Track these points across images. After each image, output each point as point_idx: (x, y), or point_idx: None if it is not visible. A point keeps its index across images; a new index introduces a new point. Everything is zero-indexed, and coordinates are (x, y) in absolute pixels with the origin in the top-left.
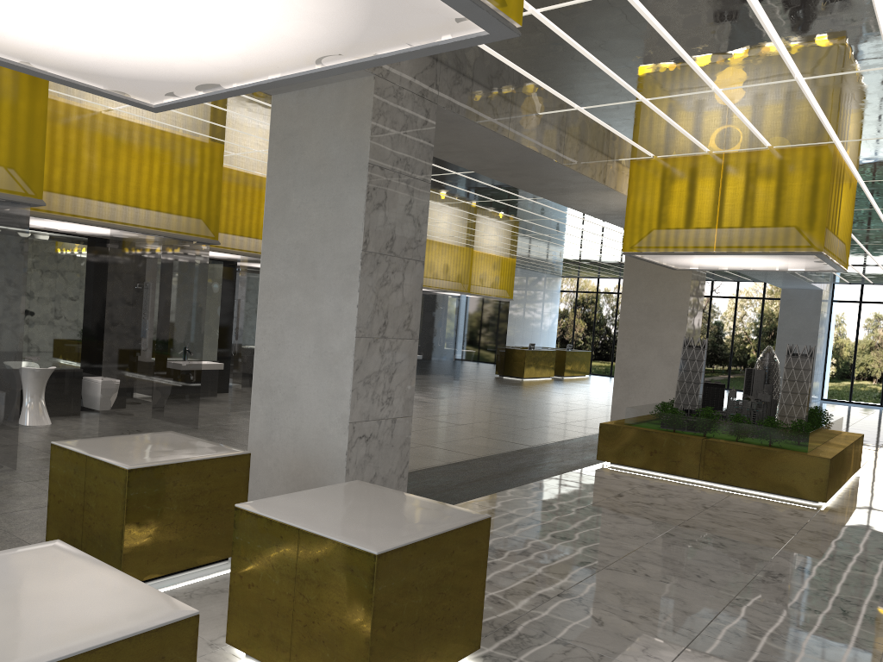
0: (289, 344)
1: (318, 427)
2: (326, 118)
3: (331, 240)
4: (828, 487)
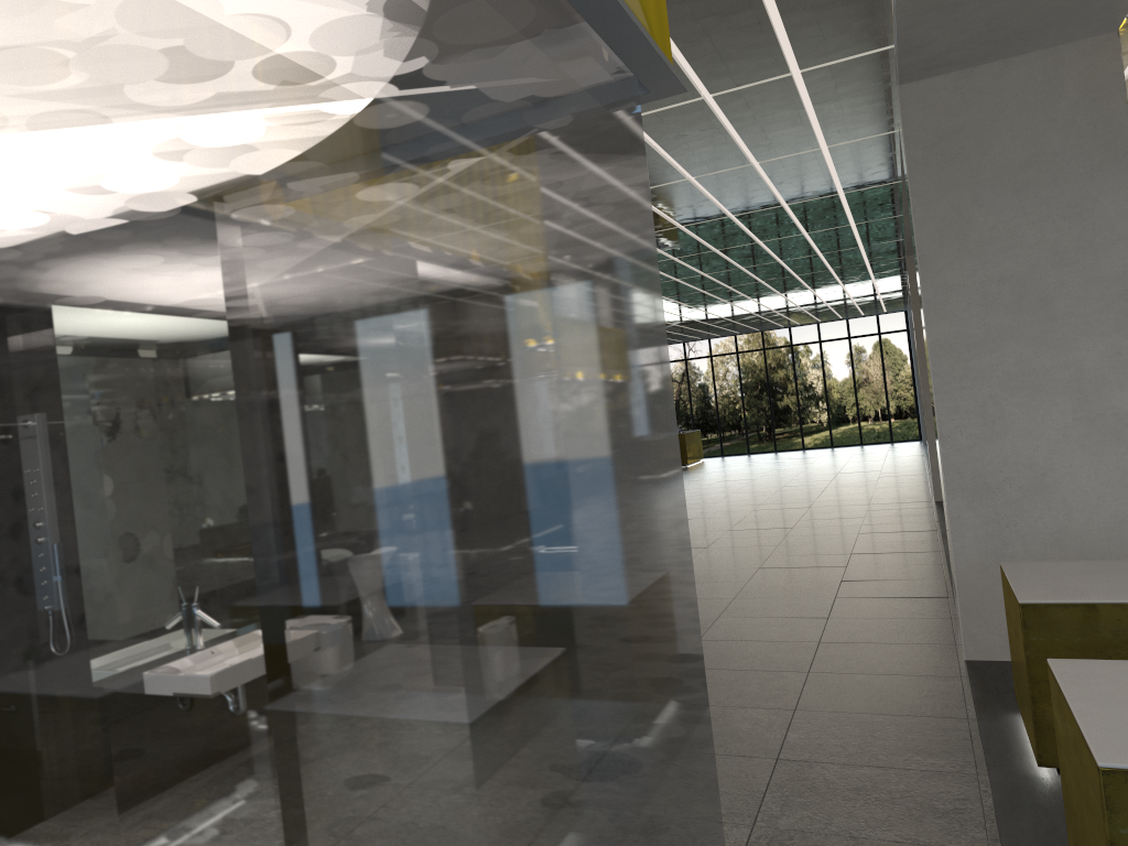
0: (1015, 417)
1: (1108, 522)
2: (1025, 101)
3: (1076, 261)
4: None
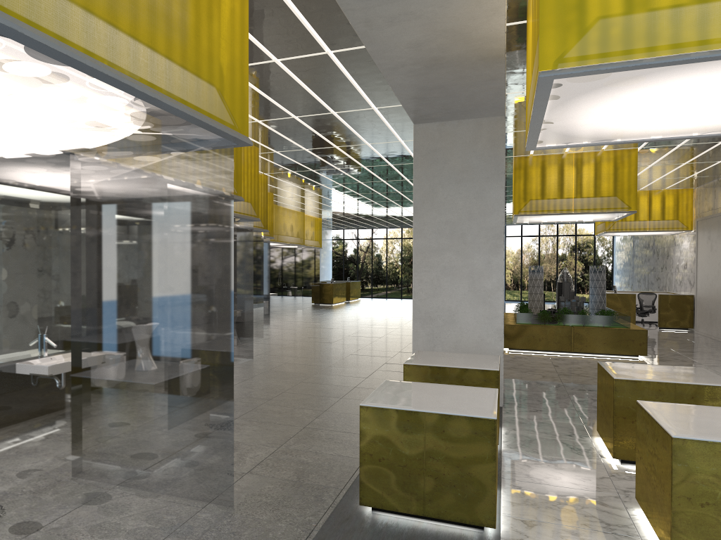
0: (445, 287)
1: (477, 339)
2: (465, 141)
3: (477, 218)
4: (647, 346)
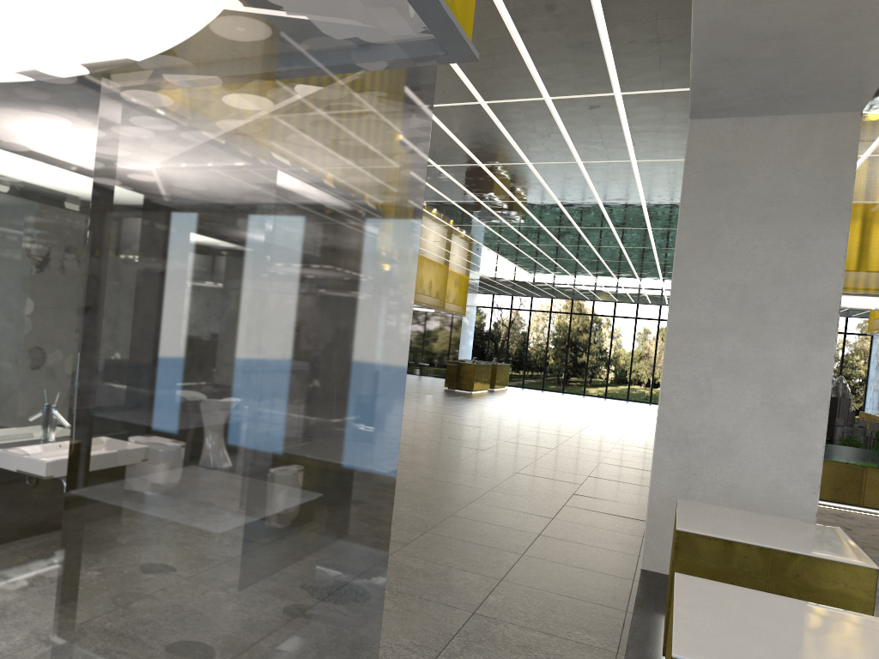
0: (719, 393)
1: (769, 485)
2: (781, 151)
3: (790, 283)
4: None
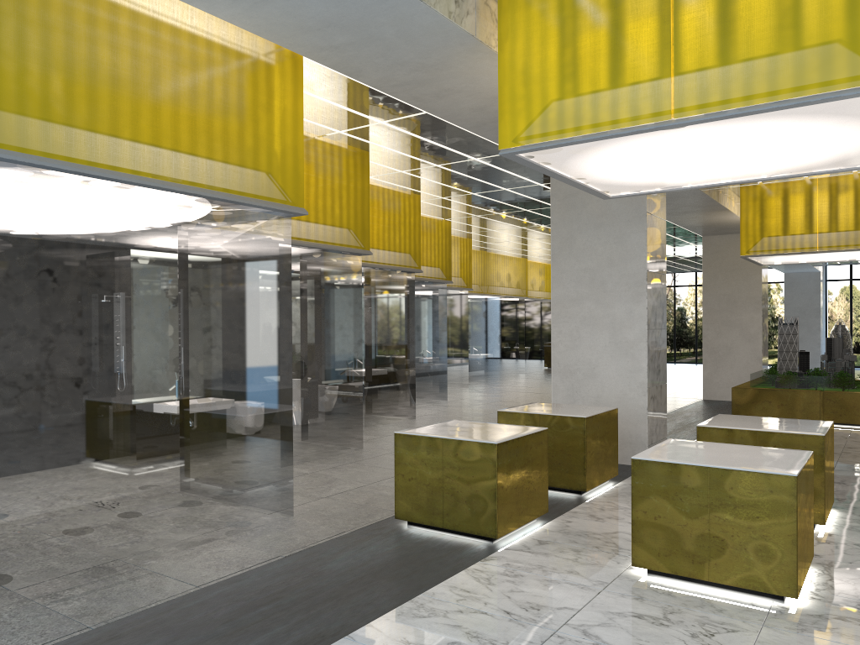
0: (584, 338)
1: (619, 394)
2: None
3: (617, 265)
4: None
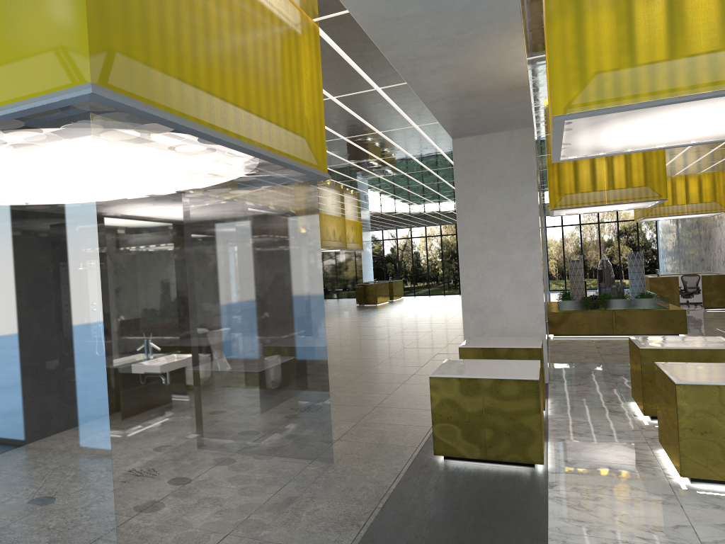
0: (489, 280)
1: (521, 324)
2: (499, 151)
3: (514, 218)
4: (686, 325)
